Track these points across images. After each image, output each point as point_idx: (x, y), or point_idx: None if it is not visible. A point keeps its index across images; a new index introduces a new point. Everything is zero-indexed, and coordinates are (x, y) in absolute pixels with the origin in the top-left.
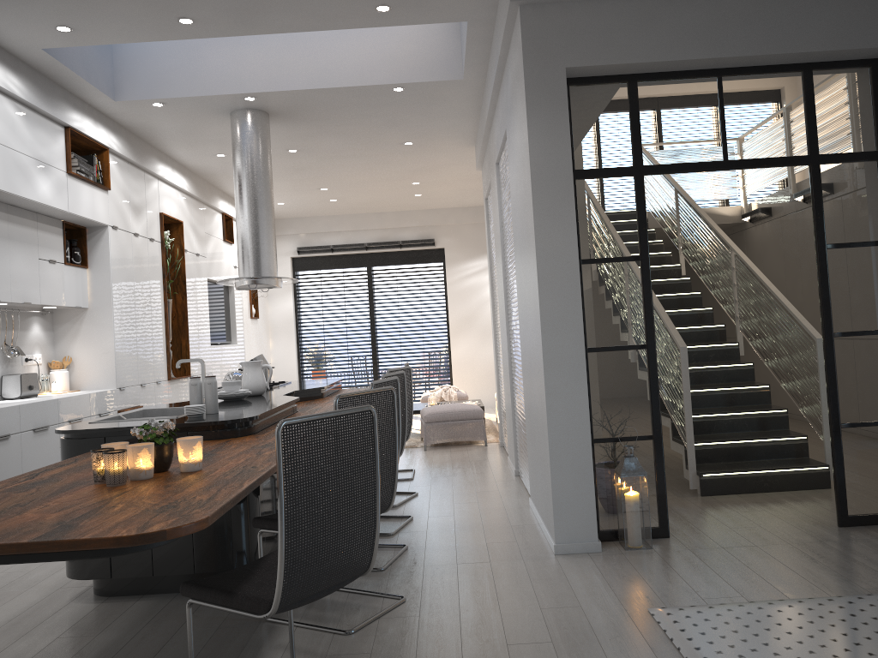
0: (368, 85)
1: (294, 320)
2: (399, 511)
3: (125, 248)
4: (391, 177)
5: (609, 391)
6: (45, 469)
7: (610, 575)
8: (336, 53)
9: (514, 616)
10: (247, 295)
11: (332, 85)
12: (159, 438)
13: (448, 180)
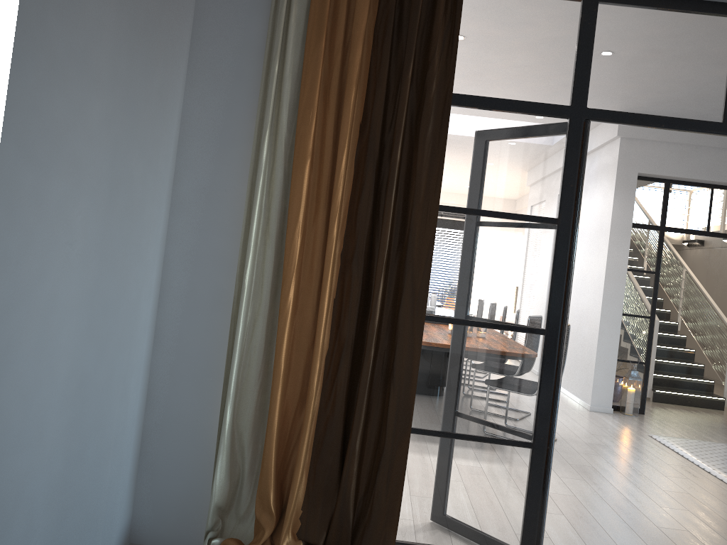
0: None
1: None
2: None
3: None
4: None
5: (627, 336)
6: None
7: (623, 422)
8: None
9: (587, 427)
10: None
11: None
12: None
13: None
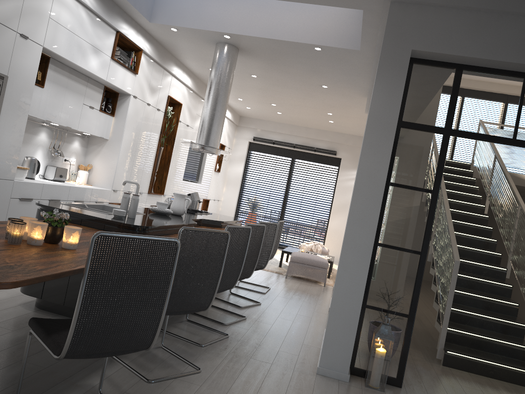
0: (298, 42)
1: (241, 178)
2: (242, 311)
3: (139, 110)
4: (314, 106)
5: (385, 276)
6: (1, 222)
7: None
8: (284, 18)
9: None
10: (215, 157)
11: (276, 37)
12: (55, 222)
13: (350, 116)
